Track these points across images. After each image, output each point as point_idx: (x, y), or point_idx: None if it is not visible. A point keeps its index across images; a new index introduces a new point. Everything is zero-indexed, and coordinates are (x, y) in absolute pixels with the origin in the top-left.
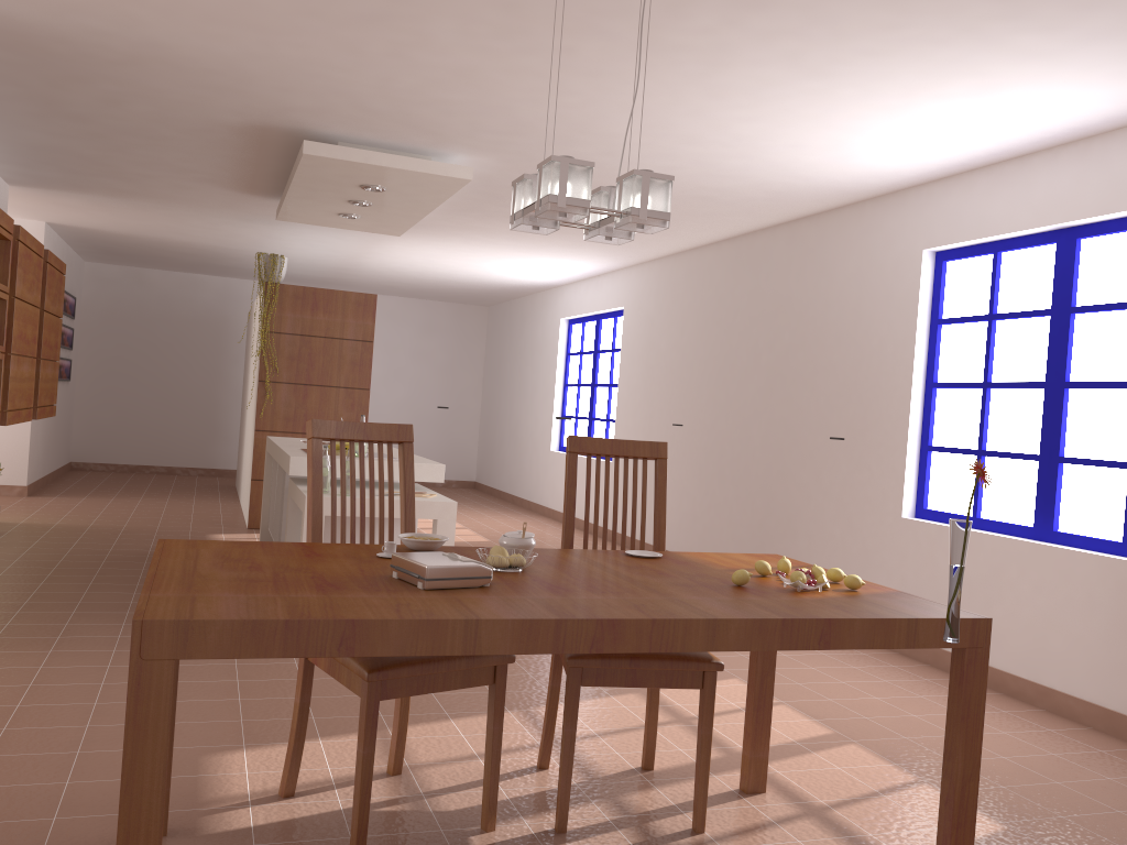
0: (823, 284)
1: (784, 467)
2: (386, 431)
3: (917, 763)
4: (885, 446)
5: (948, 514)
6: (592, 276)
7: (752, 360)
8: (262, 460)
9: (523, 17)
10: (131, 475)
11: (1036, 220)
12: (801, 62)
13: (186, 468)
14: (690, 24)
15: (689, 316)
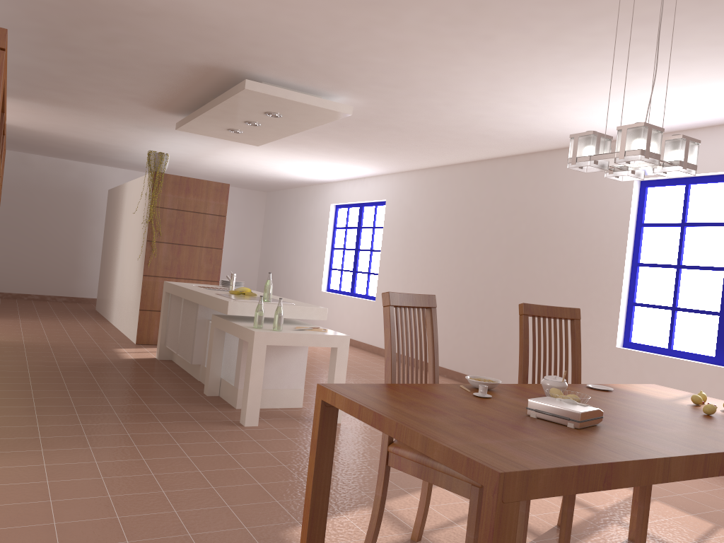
0: (554, 195)
1: None
2: (423, 300)
3: (702, 512)
4: (603, 301)
5: (648, 346)
6: (359, 178)
7: (494, 241)
8: (147, 296)
9: (479, 13)
10: (16, 301)
11: (723, 167)
12: (636, 59)
13: (54, 296)
14: (588, 29)
15: (442, 209)
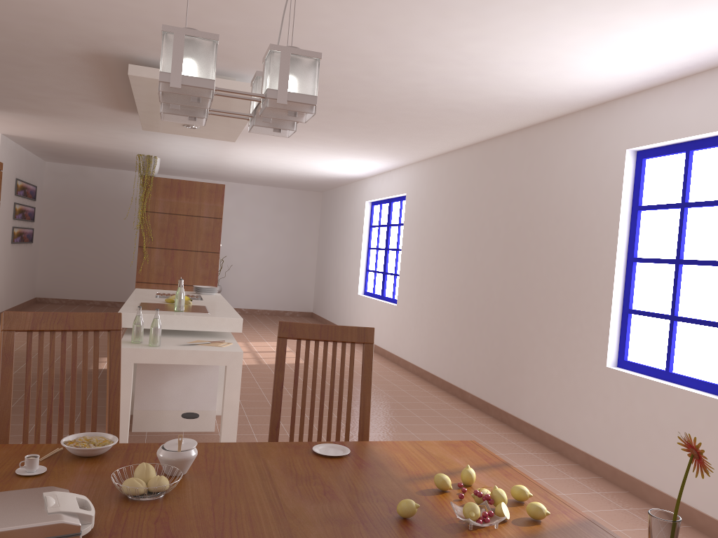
0: (547, 177)
1: (515, 318)
2: (92, 320)
3: None
4: (593, 307)
5: (644, 366)
6: (386, 171)
7: (493, 235)
8: None
9: None
10: (75, 307)
11: None
12: None
13: (114, 302)
14: None
15: (449, 201)
